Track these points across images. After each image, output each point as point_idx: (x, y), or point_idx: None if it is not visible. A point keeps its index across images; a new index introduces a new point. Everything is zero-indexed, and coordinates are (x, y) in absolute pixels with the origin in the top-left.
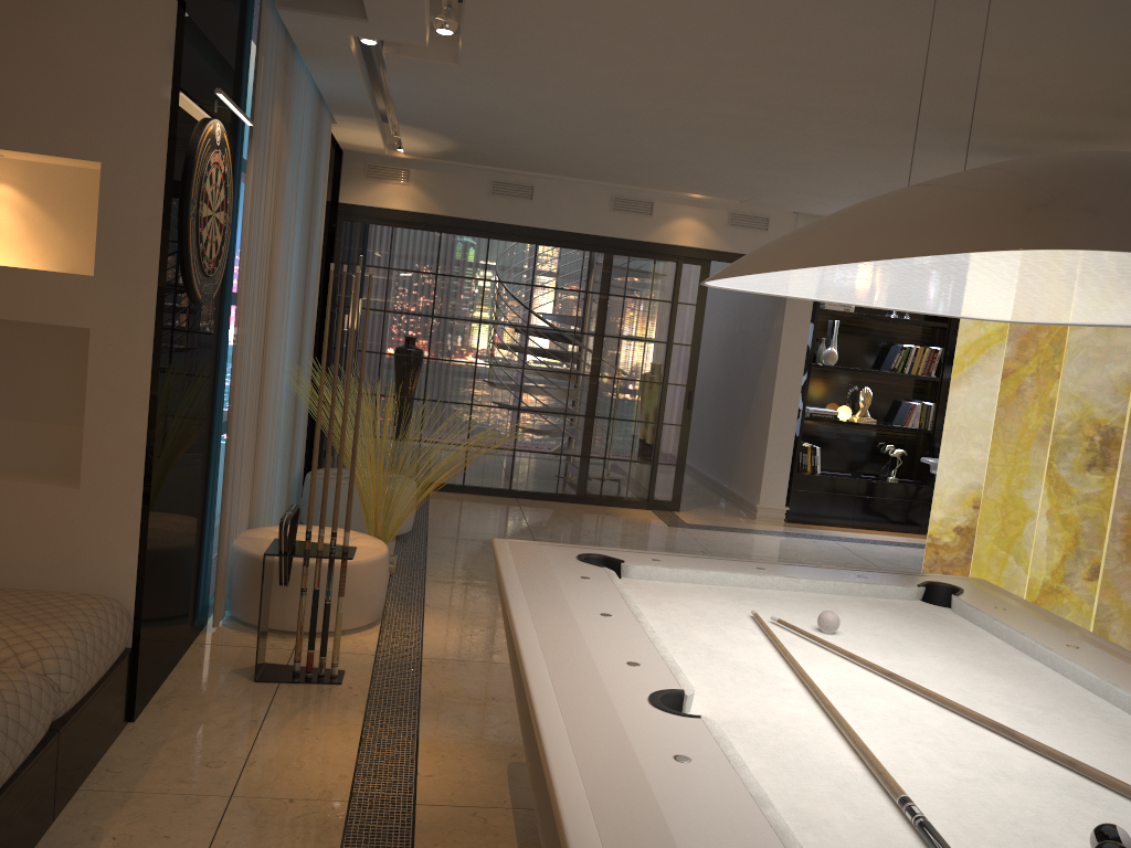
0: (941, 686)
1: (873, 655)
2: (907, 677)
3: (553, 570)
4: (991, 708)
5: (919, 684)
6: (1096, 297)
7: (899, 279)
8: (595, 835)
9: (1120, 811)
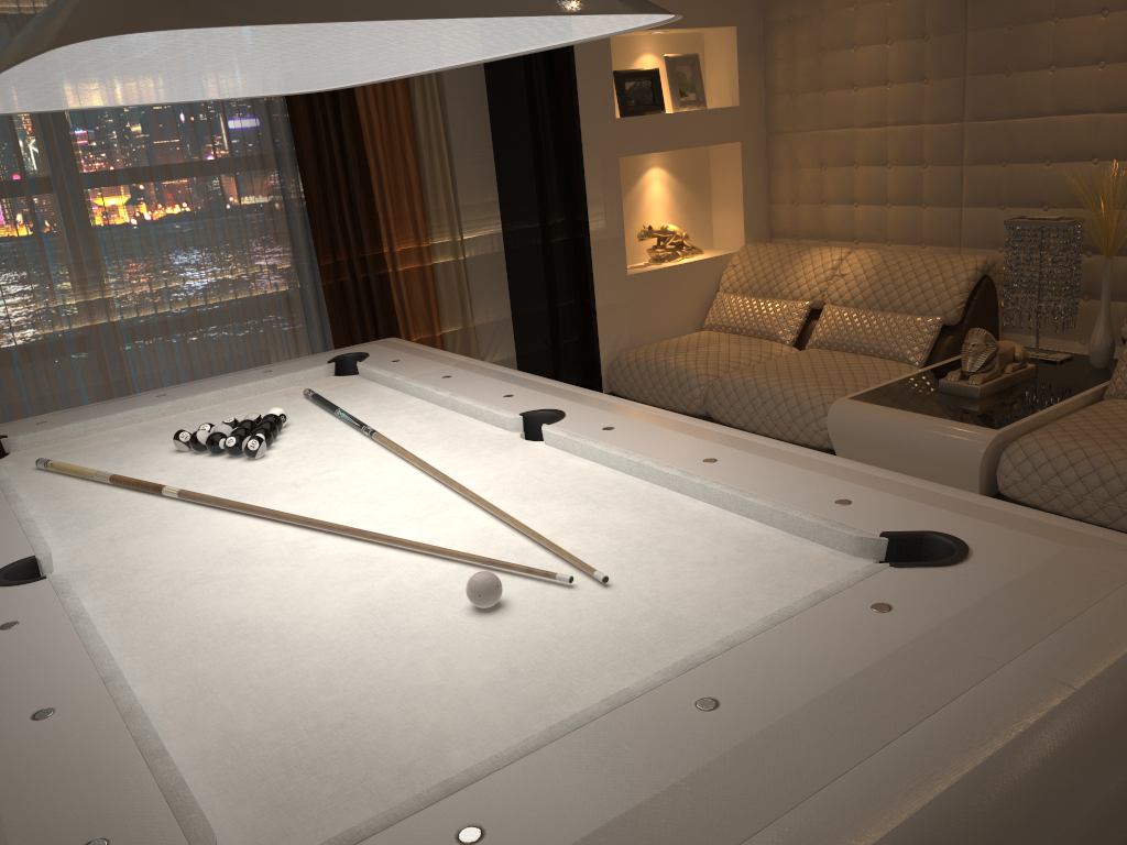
0: (324, 563)
1: (410, 581)
2: (365, 559)
3: (898, 497)
4: (274, 552)
5: (351, 555)
6: (223, 84)
7: (375, 71)
8: (519, 376)
9: (218, 490)
